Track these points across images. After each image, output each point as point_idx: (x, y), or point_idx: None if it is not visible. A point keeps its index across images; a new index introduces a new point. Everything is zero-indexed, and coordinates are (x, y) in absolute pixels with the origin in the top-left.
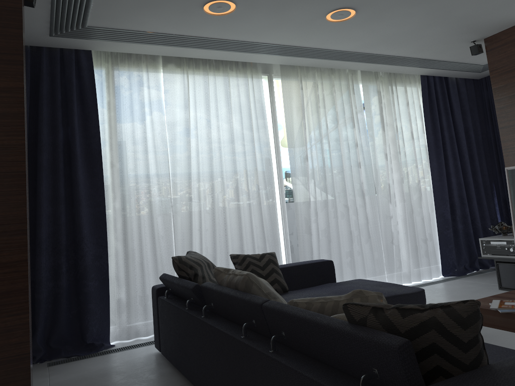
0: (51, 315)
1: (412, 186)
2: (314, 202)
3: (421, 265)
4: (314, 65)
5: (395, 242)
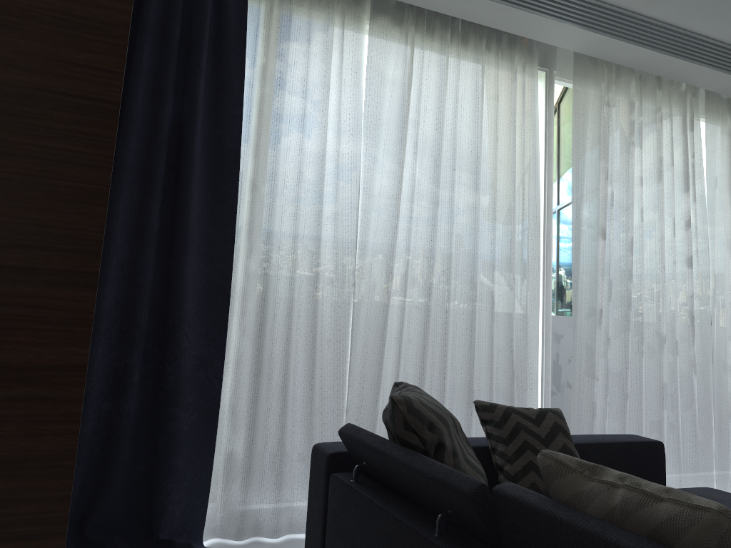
0: (96, 469)
1: None
2: (606, 318)
3: None
4: (635, 65)
5: None
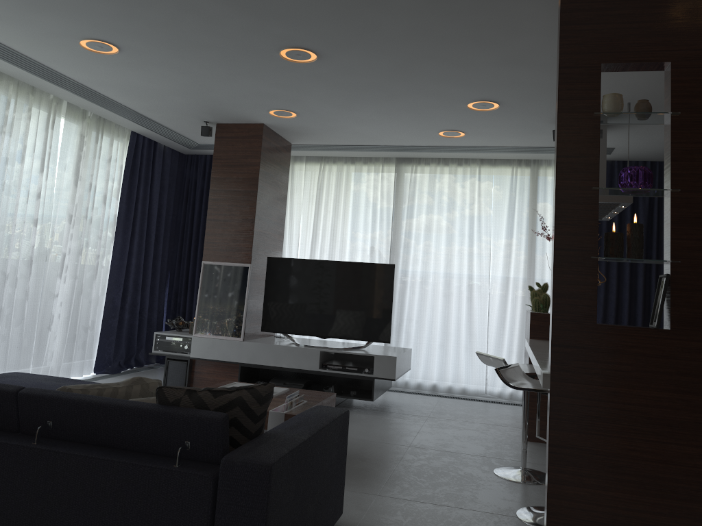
0: None
1: (89, 261)
2: None
3: (74, 359)
4: (15, 75)
5: (52, 327)
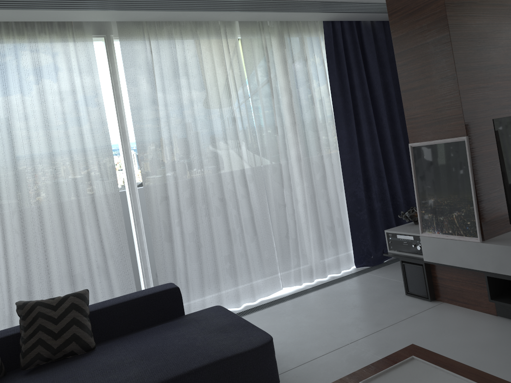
0: None
1: (315, 163)
2: (176, 200)
3: (328, 257)
4: (166, 19)
5: (292, 234)
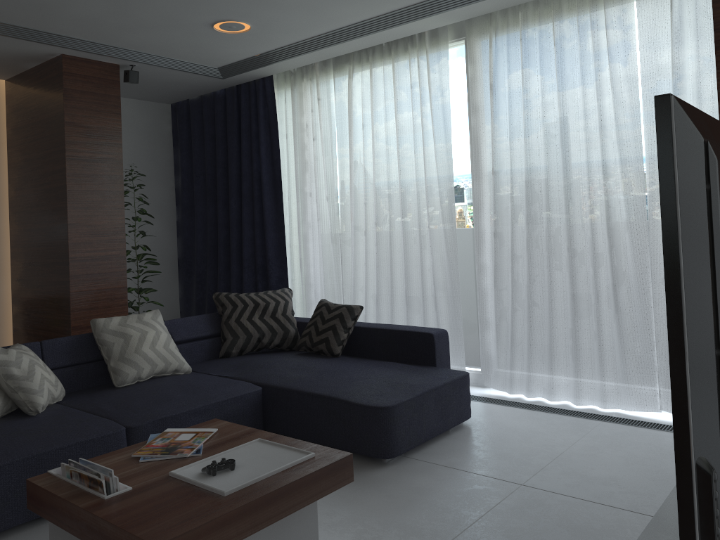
0: None
1: None
2: (510, 239)
3: None
4: (511, 4)
5: None
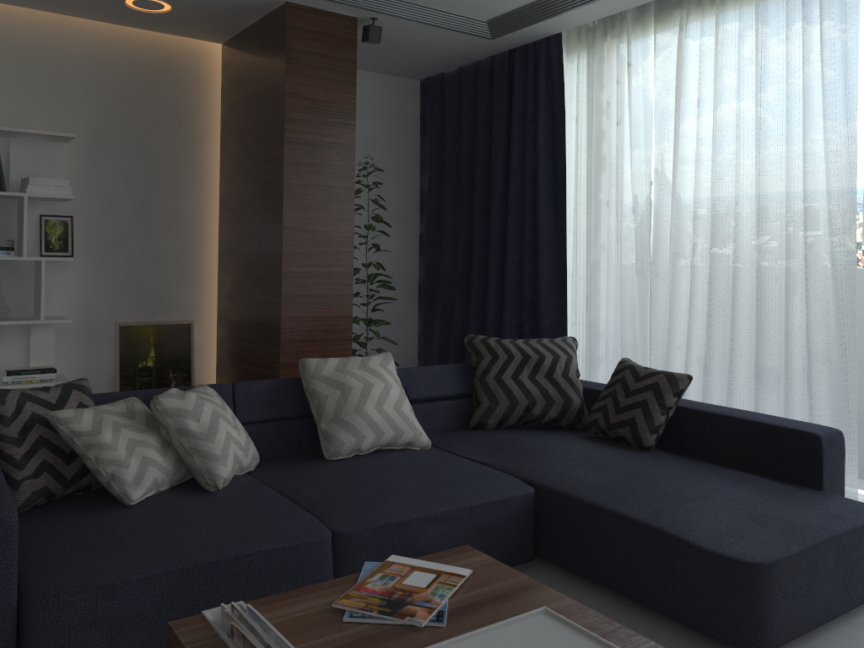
0: None
1: None
2: None
3: None
4: None
5: None
